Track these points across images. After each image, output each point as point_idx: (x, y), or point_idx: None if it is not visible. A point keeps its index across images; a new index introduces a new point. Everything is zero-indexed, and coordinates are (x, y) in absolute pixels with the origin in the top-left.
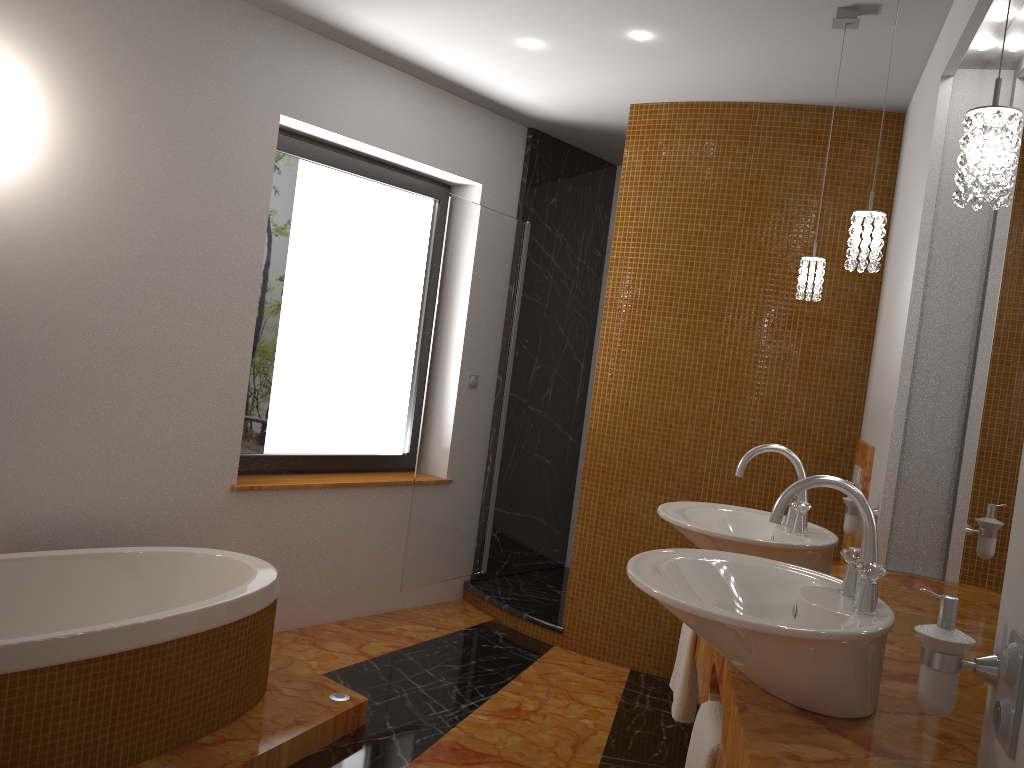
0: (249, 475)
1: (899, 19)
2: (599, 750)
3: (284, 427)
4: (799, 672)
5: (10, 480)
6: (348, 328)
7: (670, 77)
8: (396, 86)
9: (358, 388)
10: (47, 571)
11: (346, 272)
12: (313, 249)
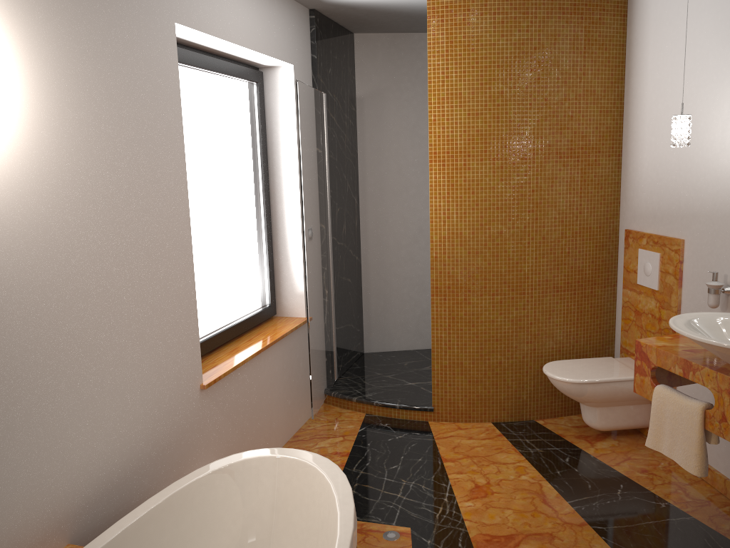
0: None
1: None
2: (560, 498)
3: (200, 315)
4: None
5: (57, 463)
6: (223, 213)
7: None
8: None
9: (236, 263)
10: (135, 538)
11: (215, 163)
12: (192, 148)
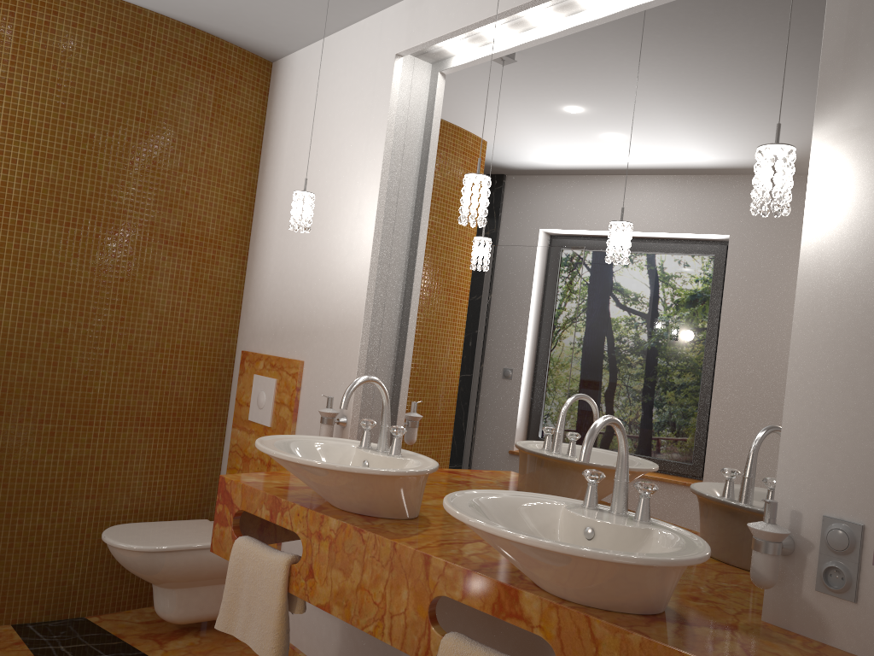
0: None
1: None
2: None
3: None
4: (671, 586)
5: None
6: None
7: None
8: None
9: None
10: None
11: None
12: None
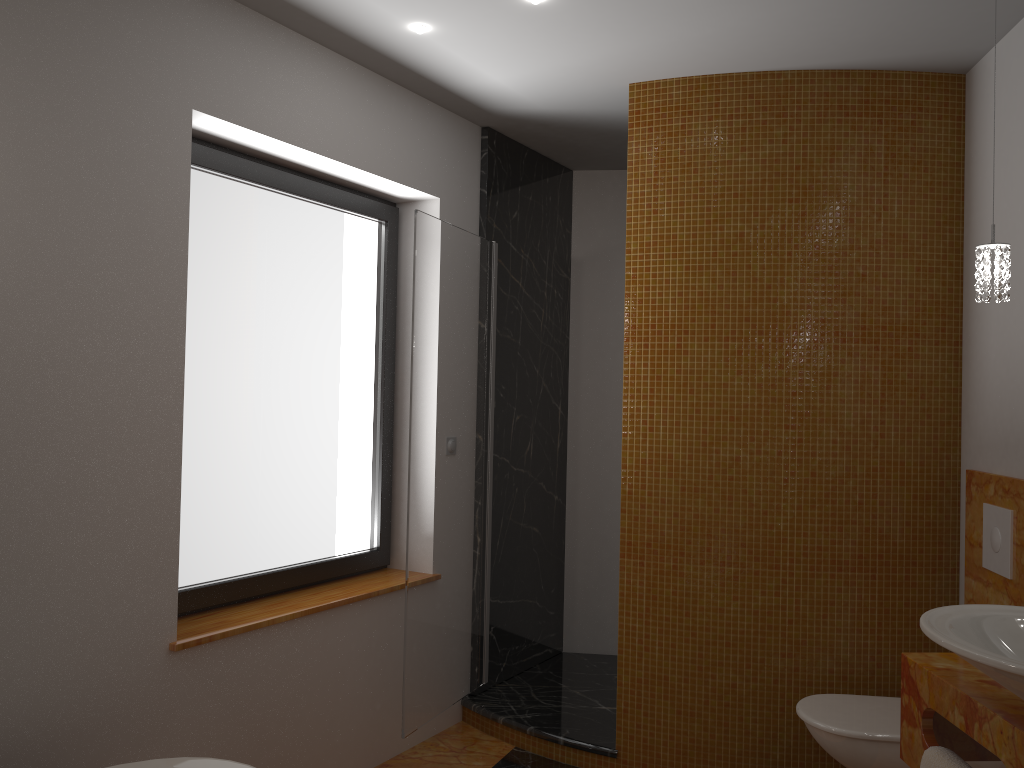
0: (185, 618)
1: None
2: None
3: (225, 542)
4: None
5: None
6: (294, 396)
7: (700, 39)
8: (334, 73)
9: (313, 474)
10: None
11: (286, 323)
12: (242, 295)
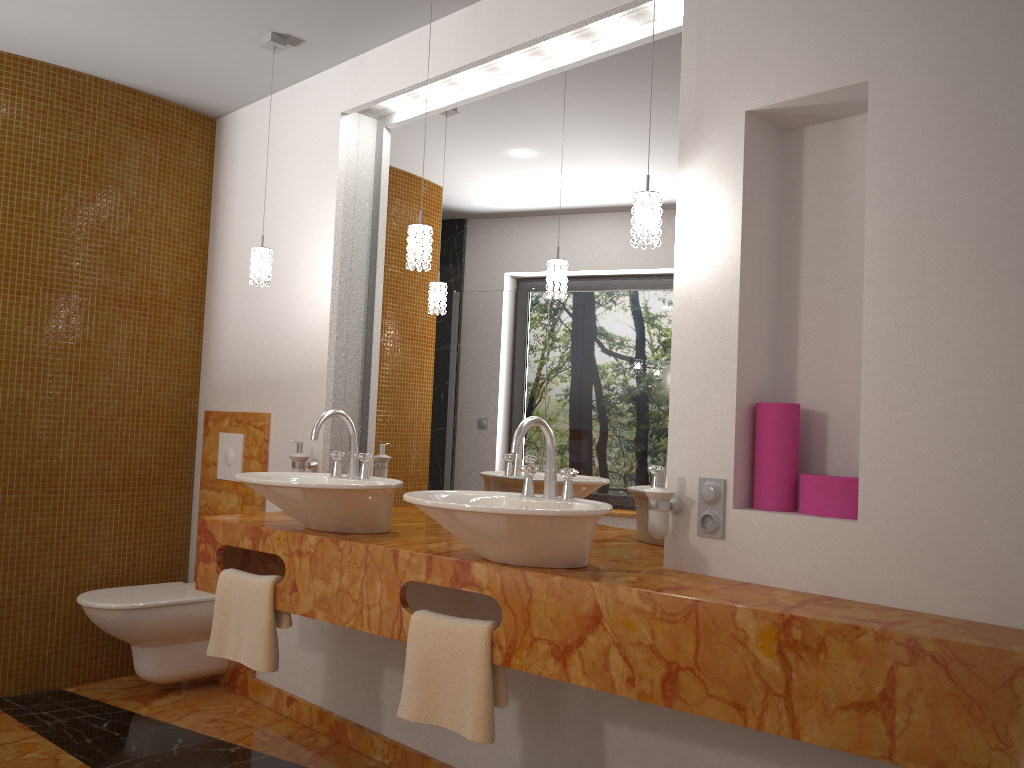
0: None
1: (304, 55)
2: None
3: None
4: (585, 540)
5: None
6: None
7: (25, 27)
8: None
9: None
10: None
11: None
12: None
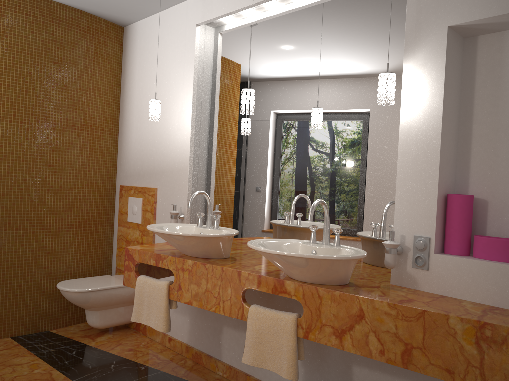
0: None
1: None
2: (67, 379)
3: None
4: (351, 270)
5: None
6: None
7: None
8: None
9: None
10: None
11: None
12: None
